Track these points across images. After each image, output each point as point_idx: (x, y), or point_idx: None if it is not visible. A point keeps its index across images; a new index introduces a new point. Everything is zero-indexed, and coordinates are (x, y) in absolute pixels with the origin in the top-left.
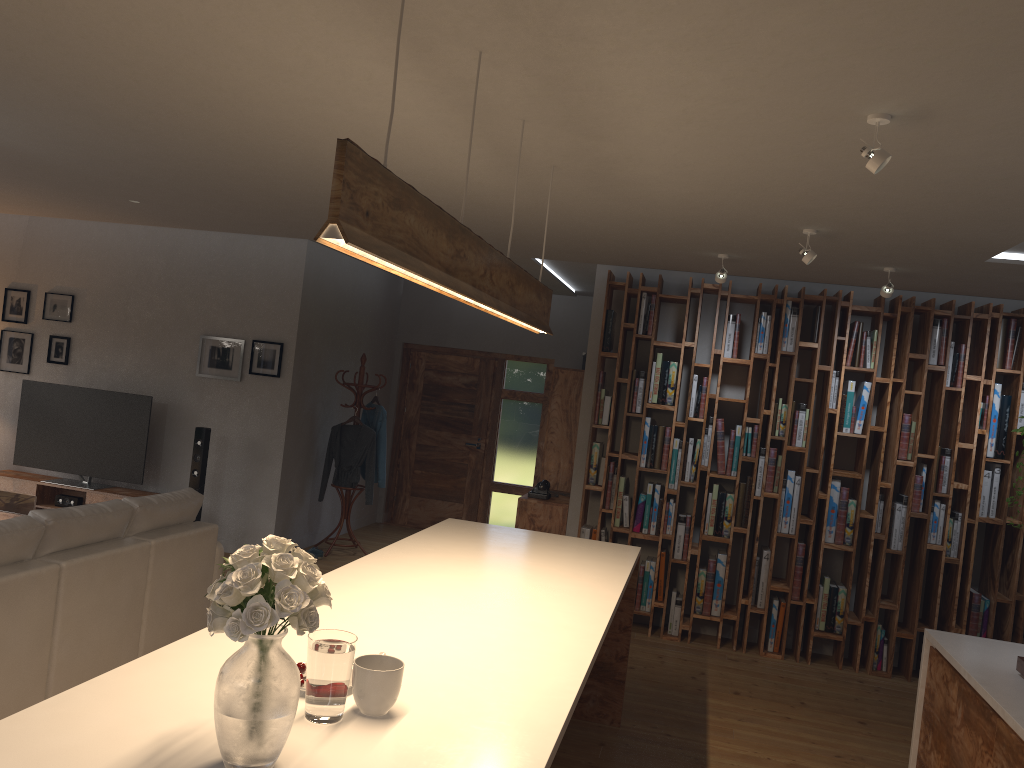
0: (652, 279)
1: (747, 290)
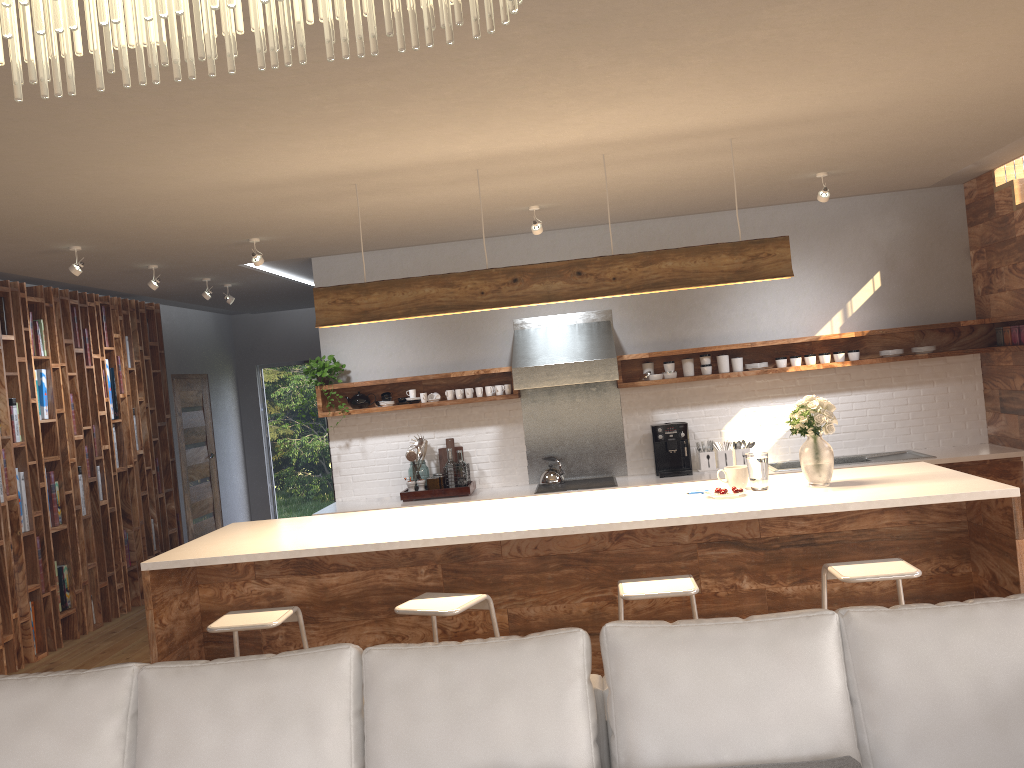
0: None
1: None
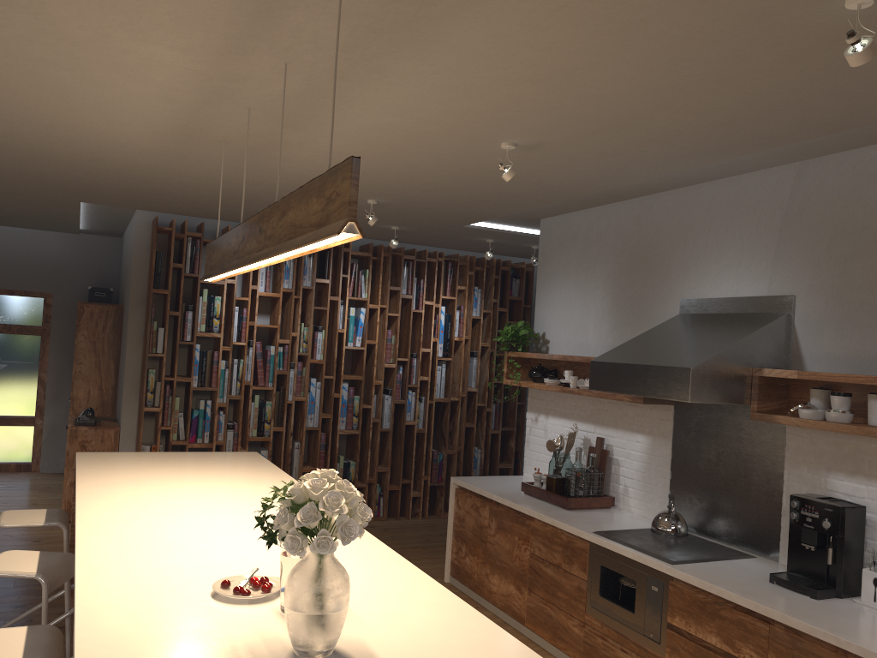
0: (188, 225)
1: None
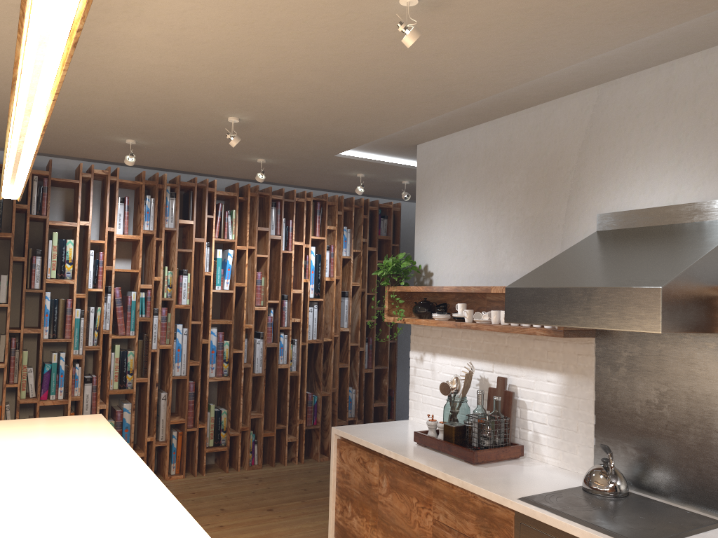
0: (37, 165)
1: (127, 177)
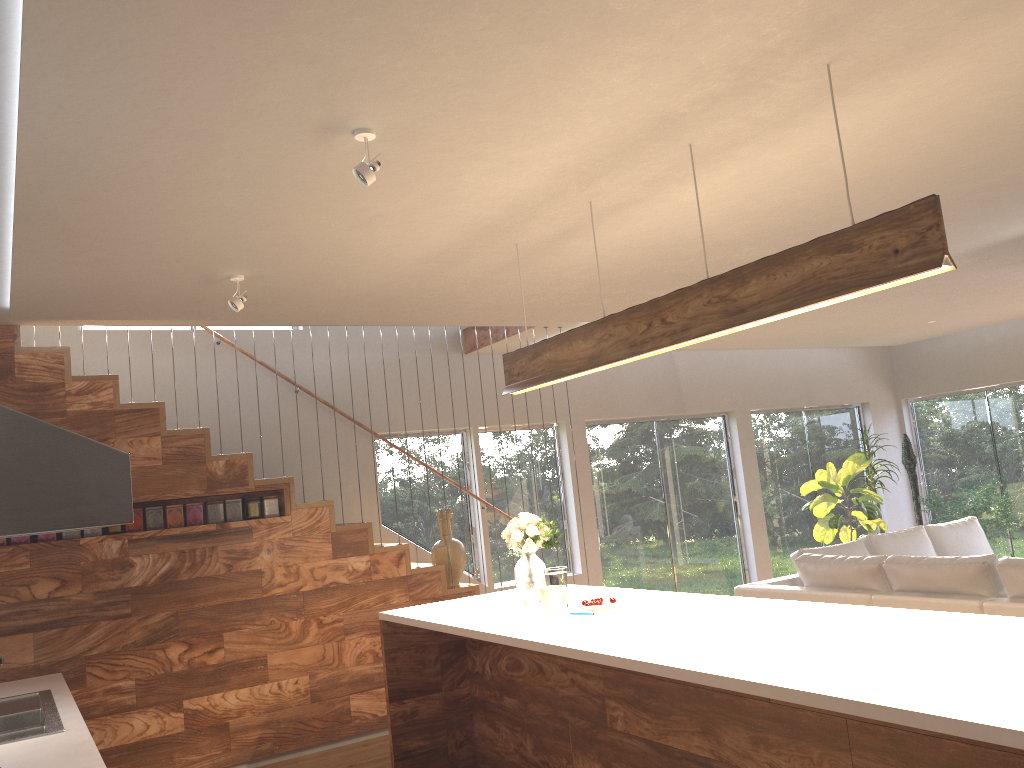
0: None
1: None
